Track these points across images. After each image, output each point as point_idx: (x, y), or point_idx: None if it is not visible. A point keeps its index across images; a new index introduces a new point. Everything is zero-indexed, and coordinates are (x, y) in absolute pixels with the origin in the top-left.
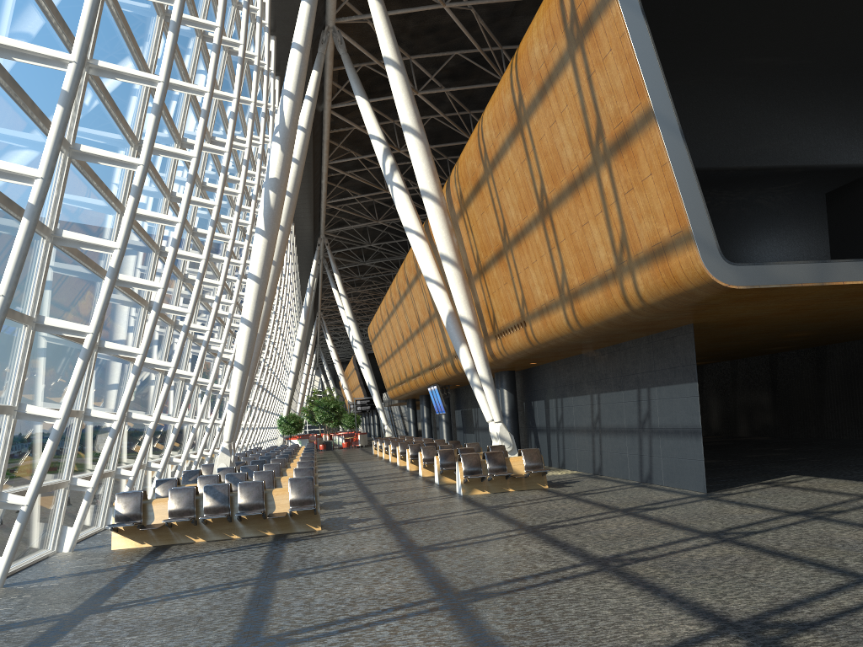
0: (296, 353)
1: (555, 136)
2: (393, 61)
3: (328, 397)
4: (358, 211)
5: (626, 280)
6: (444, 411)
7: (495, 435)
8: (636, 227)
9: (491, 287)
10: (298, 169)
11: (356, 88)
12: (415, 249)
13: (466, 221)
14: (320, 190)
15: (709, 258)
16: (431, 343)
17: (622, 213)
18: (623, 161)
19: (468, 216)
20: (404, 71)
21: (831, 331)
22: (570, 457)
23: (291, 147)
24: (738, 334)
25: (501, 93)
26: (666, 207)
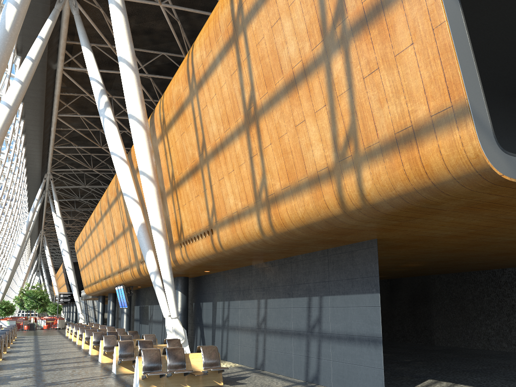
0: (15, 255)
1: (277, 35)
2: (117, 2)
3: (37, 289)
4: (79, 160)
5: (347, 178)
6: (126, 306)
7: (170, 329)
8: (375, 114)
9: (182, 201)
10: (21, 89)
11: (83, 41)
12: (118, 170)
13: (166, 143)
14: (50, 136)
15: (485, 139)
16: (122, 251)
17: (355, 102)
18: (369, 38)
19: (168, 138)
20: (125, 13)
21: (434, 264)
22: (232, 351)
23: (9, 49)
24: (382, 258)
25: (218, 10)
26: (430, 81)
